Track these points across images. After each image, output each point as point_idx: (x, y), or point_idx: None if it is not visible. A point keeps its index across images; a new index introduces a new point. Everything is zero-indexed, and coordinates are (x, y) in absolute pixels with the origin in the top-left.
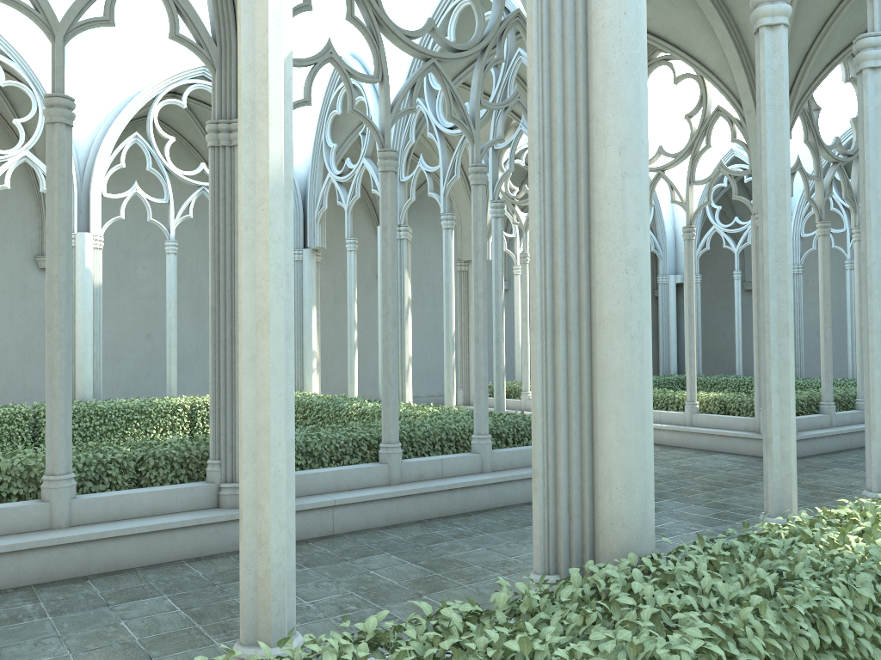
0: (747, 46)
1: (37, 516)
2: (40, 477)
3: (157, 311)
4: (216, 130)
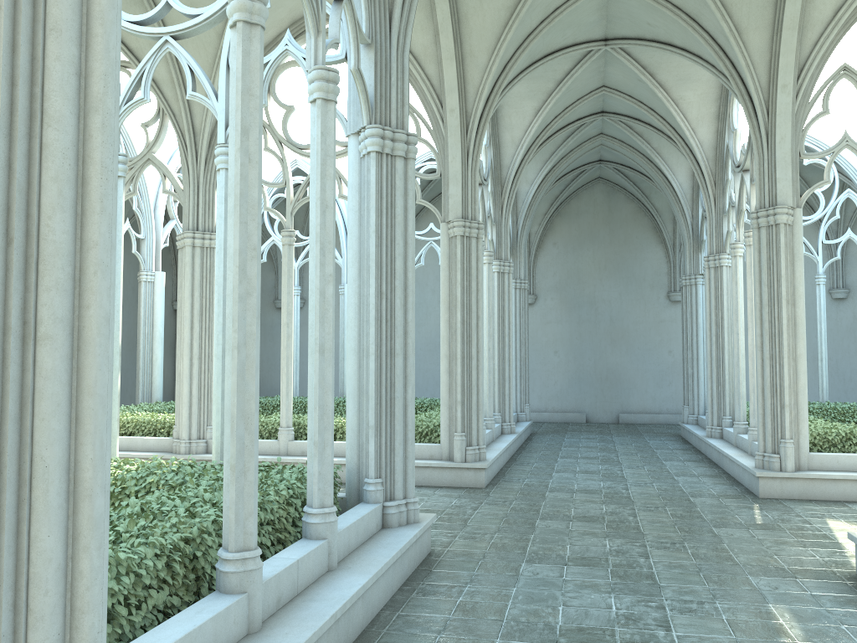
0: (461, 39)
1: None
2: None
3: None
4: None
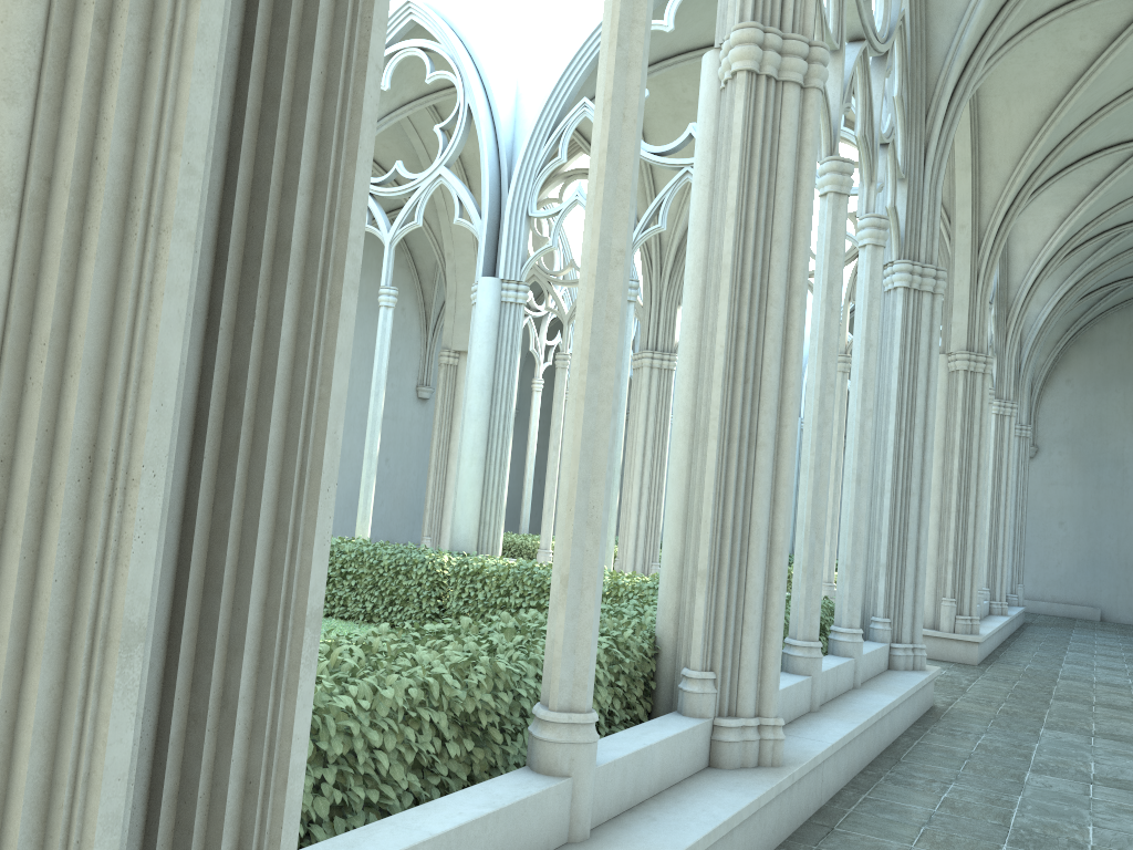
0: (980, 147)
1: (557, 813)
2: (478, 712)
3: None
4: (760, 43)
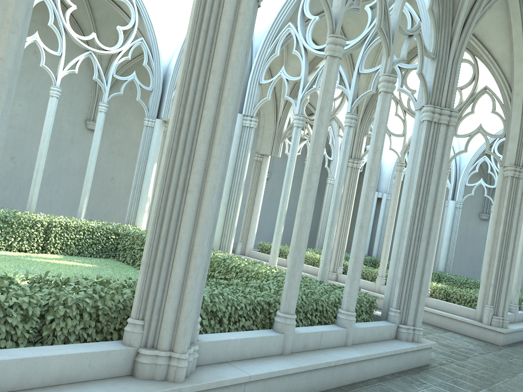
0: None
1: None
2: None
3: (23, 140)
4: None
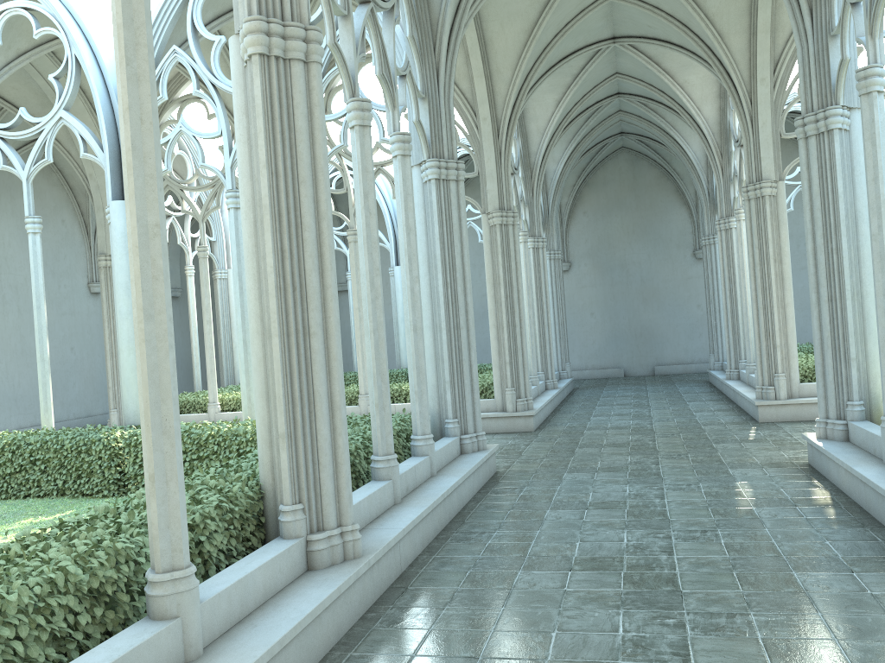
0: (488, 59)
1: (171, 646)
2: (104, 585)
3: None
4: (266, 31)
